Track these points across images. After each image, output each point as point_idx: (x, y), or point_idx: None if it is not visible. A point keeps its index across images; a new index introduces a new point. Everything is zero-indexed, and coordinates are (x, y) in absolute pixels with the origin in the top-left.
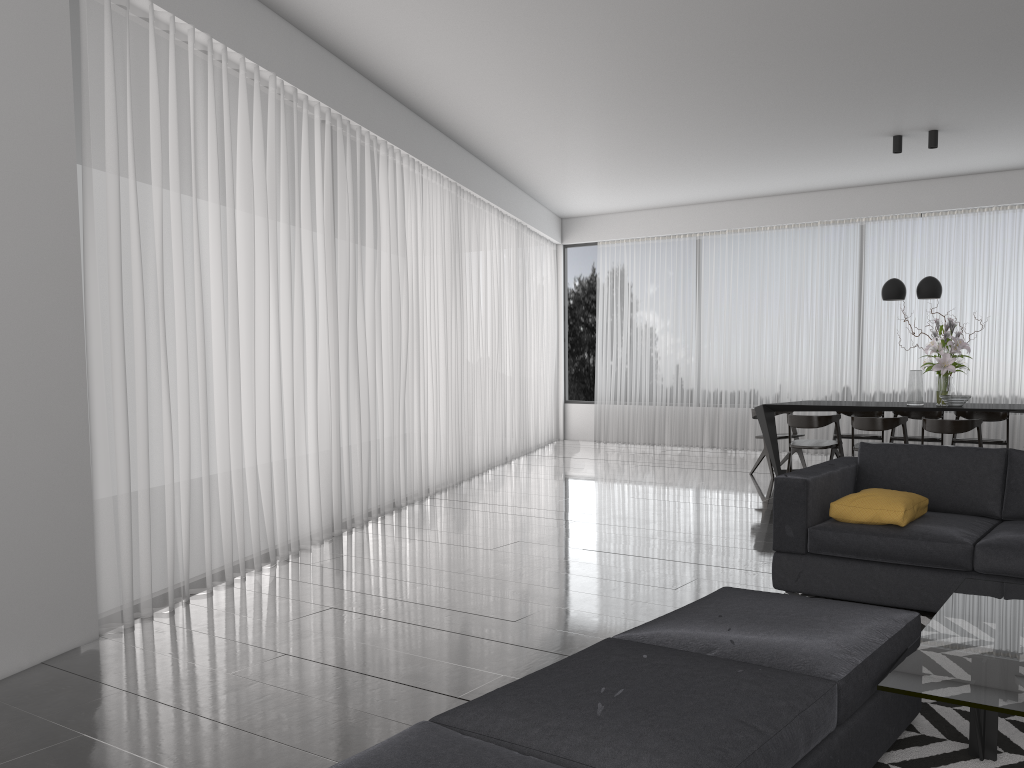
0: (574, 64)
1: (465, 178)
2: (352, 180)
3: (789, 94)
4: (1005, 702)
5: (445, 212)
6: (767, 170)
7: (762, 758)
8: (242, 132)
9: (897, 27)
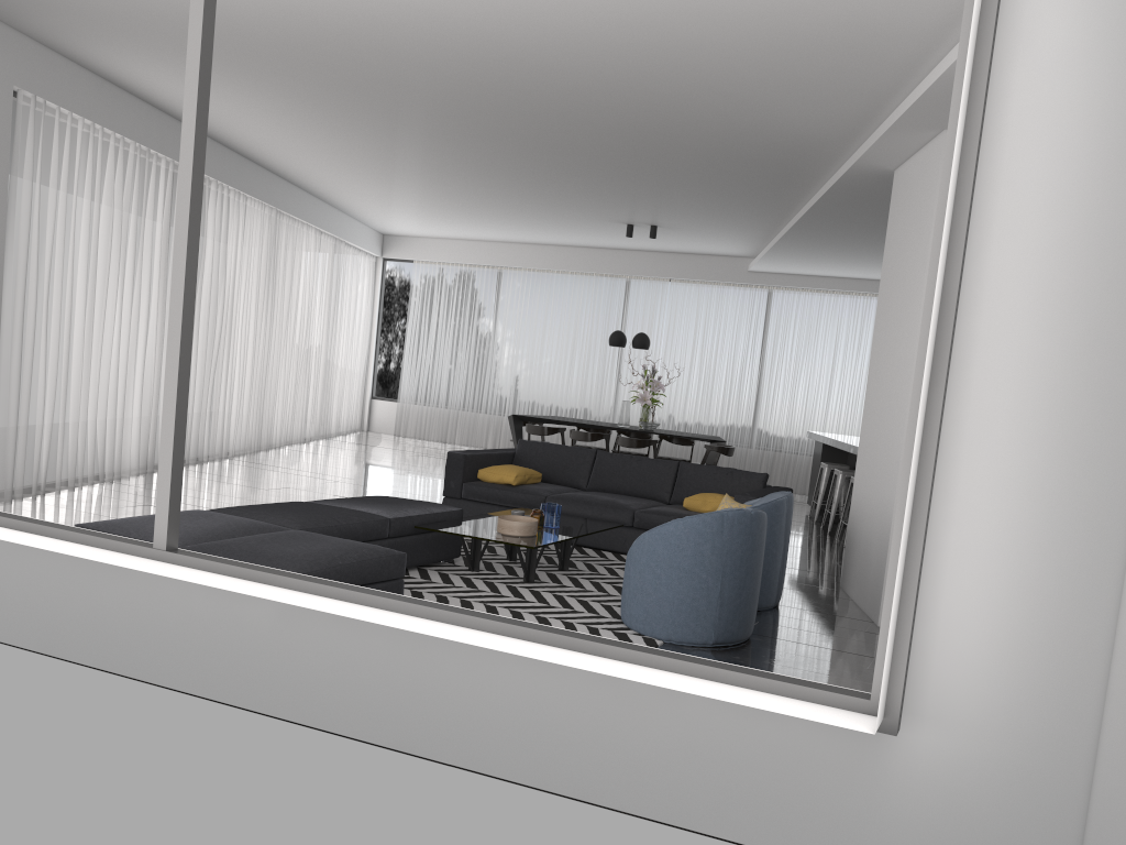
0: (366, 153)
1: (286, 204)
2: None
3: (532, 191)
4: (462, 532)
5: (264, 232)
6: (545, 229)
7: (336, 529)
8: (109, 184)
9: (582, 173)
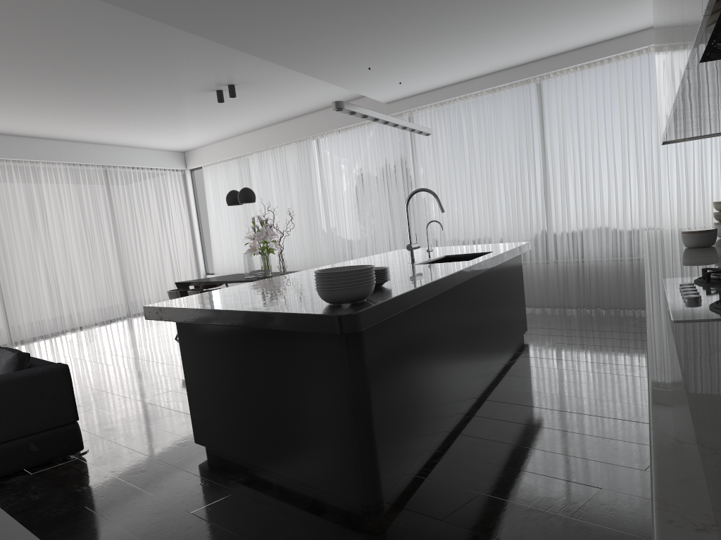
0: None
1: None
2: None
3: (61, 84)
4: None
5: None
6: (210, 115)
7: None
8: None
9: None
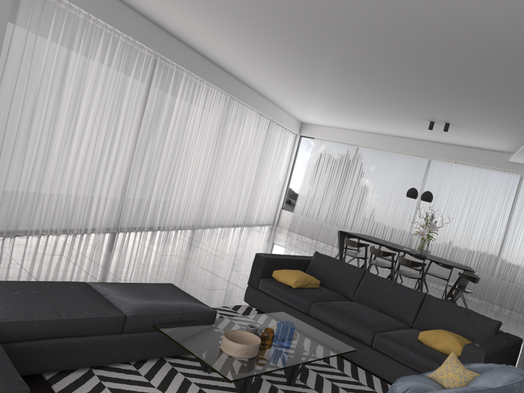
0: (264, 55)
1: (236, 94)
2: (160, 83)
3: (367, 90)
4: (184, 342)
5: (219, 106)
6: (382, 123)
7: (50, 323)
8: (96, 54)
9: (394, 72)
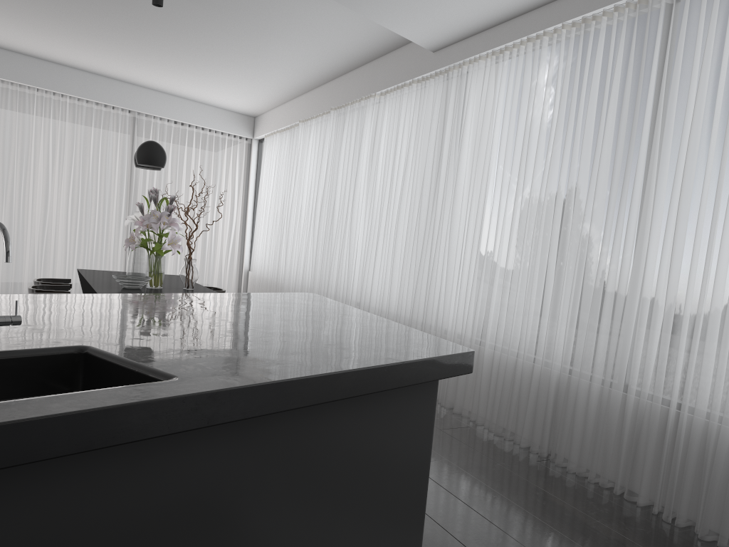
0: None
1: None
2: None
3: None
4: None
5: None
6: (212, 49)
7: None
8: None
9: None
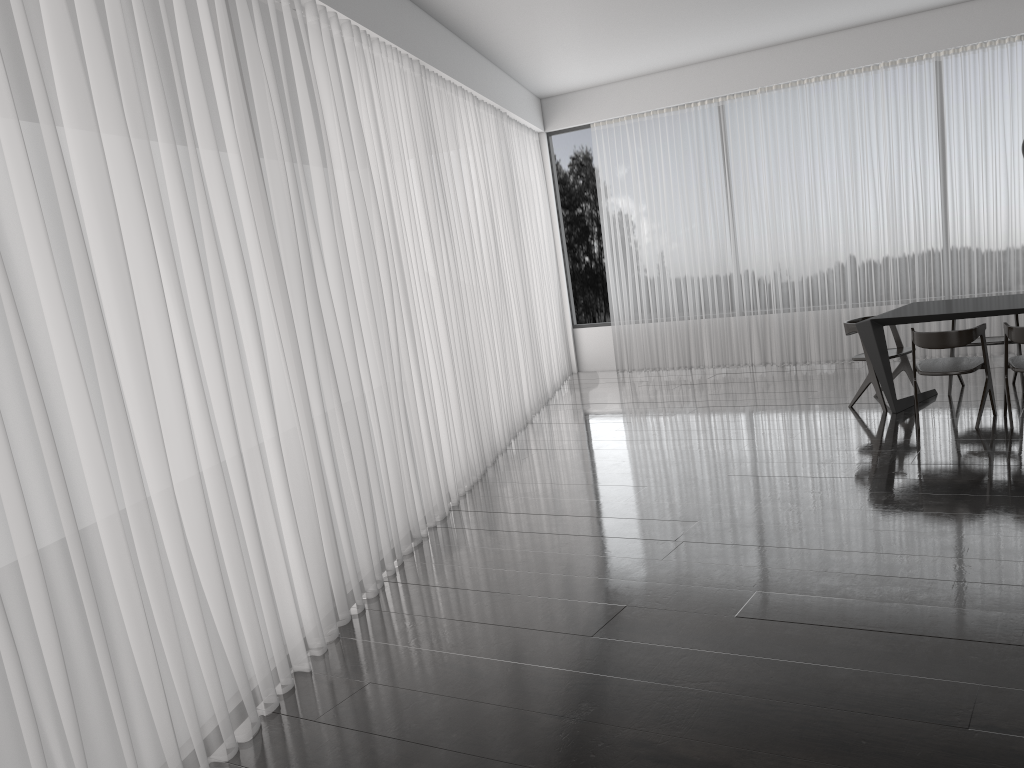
0: None
1: (429, 53)
2: (272, 66)
3: None
4: None
5: (411, 105)
6: None
7: None
8: None
9: None
